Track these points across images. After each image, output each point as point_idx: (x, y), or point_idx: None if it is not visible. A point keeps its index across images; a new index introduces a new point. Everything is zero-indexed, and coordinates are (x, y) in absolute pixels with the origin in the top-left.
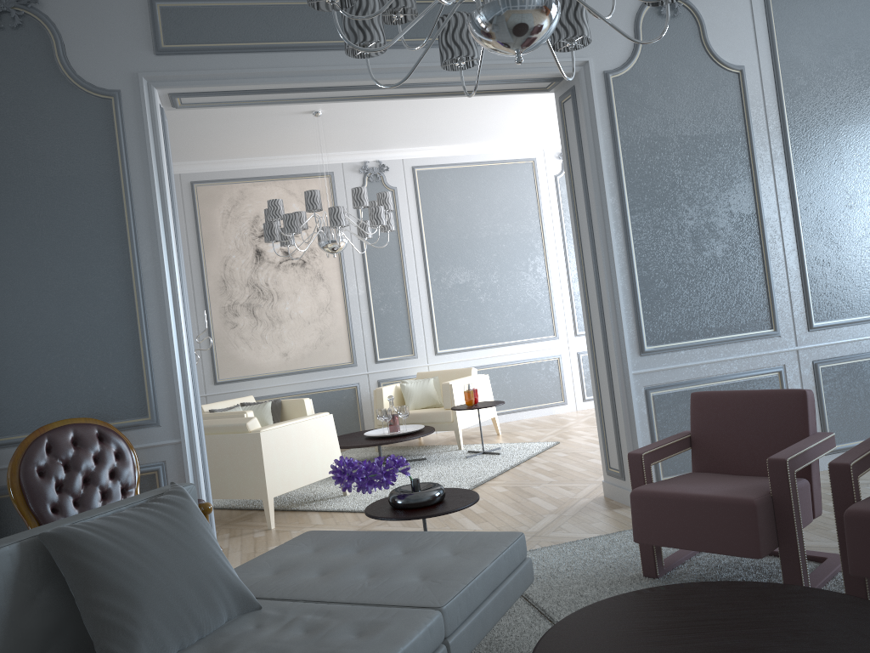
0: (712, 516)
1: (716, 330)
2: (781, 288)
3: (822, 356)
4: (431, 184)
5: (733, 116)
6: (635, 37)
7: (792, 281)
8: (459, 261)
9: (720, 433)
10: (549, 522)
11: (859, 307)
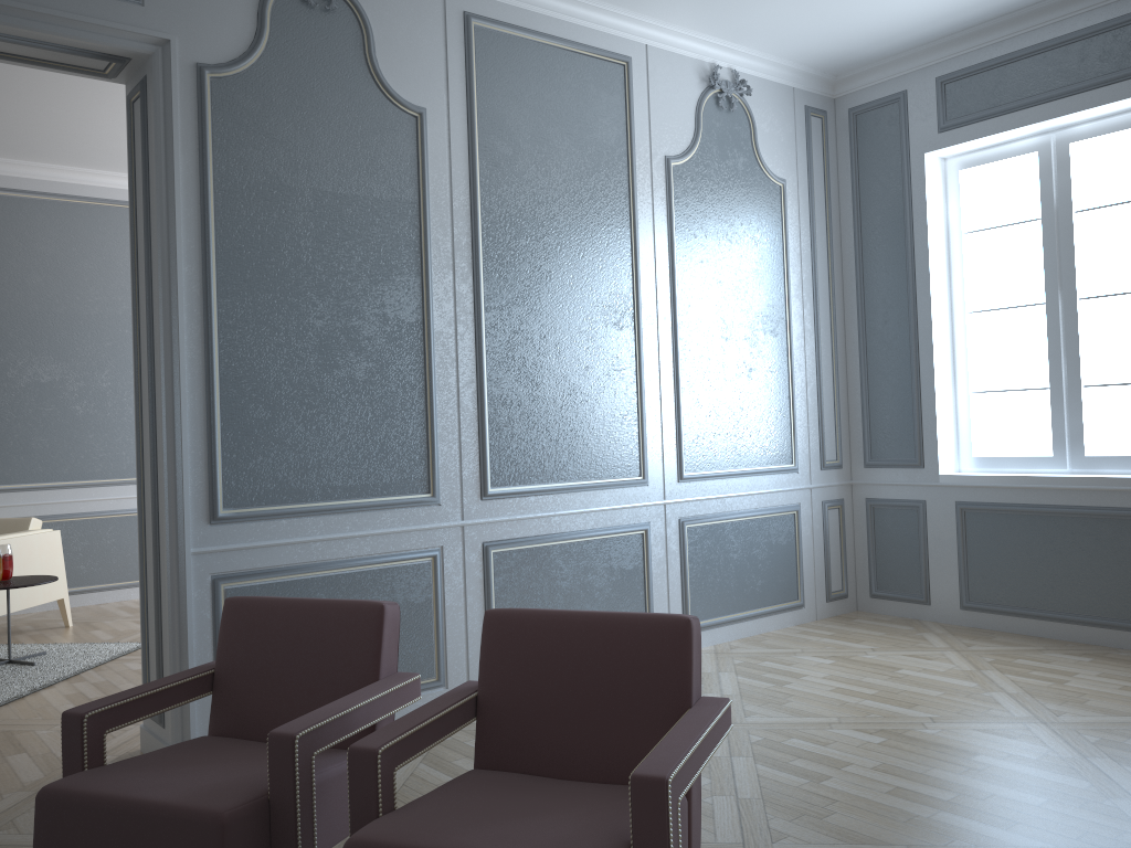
0: (156, 842)
1: (344, 490)
2: (448, 435)
3: (498, 536)
4: (7, 219)
5: (403, 177)
6: (258, 24)
7: (465, 425)
8: (44, 346)
9: (257, 669)
10: (2, 810)
11: (553, 470)
